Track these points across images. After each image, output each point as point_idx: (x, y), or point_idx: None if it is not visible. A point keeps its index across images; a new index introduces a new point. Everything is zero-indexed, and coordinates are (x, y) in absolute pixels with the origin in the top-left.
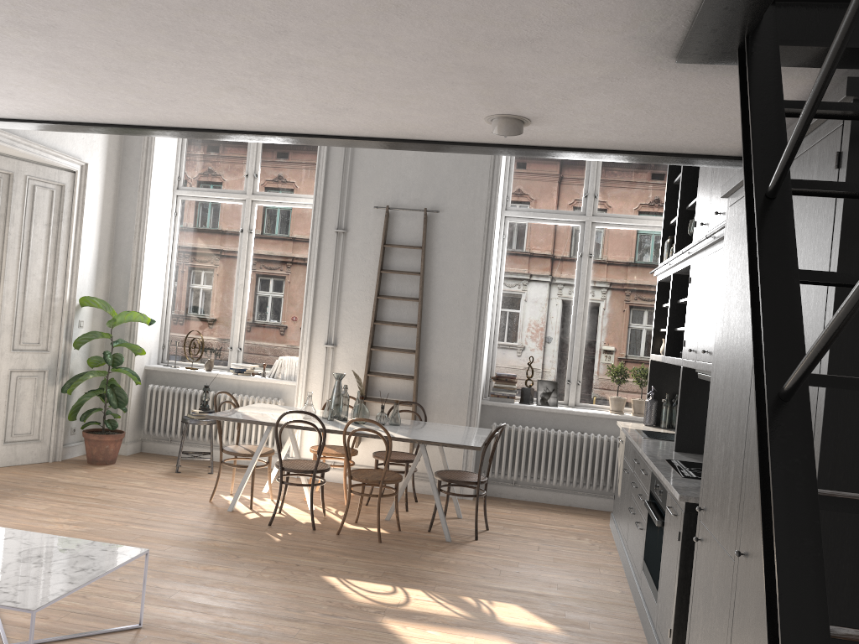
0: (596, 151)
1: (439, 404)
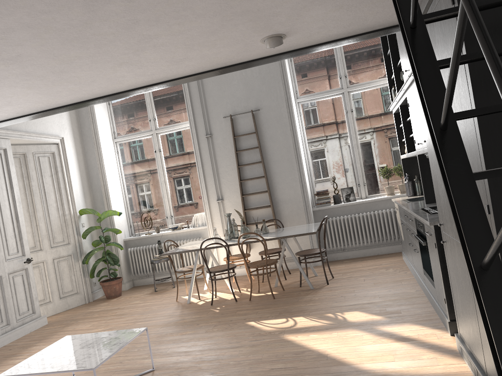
0: (328, 42)
1: (289, 217)
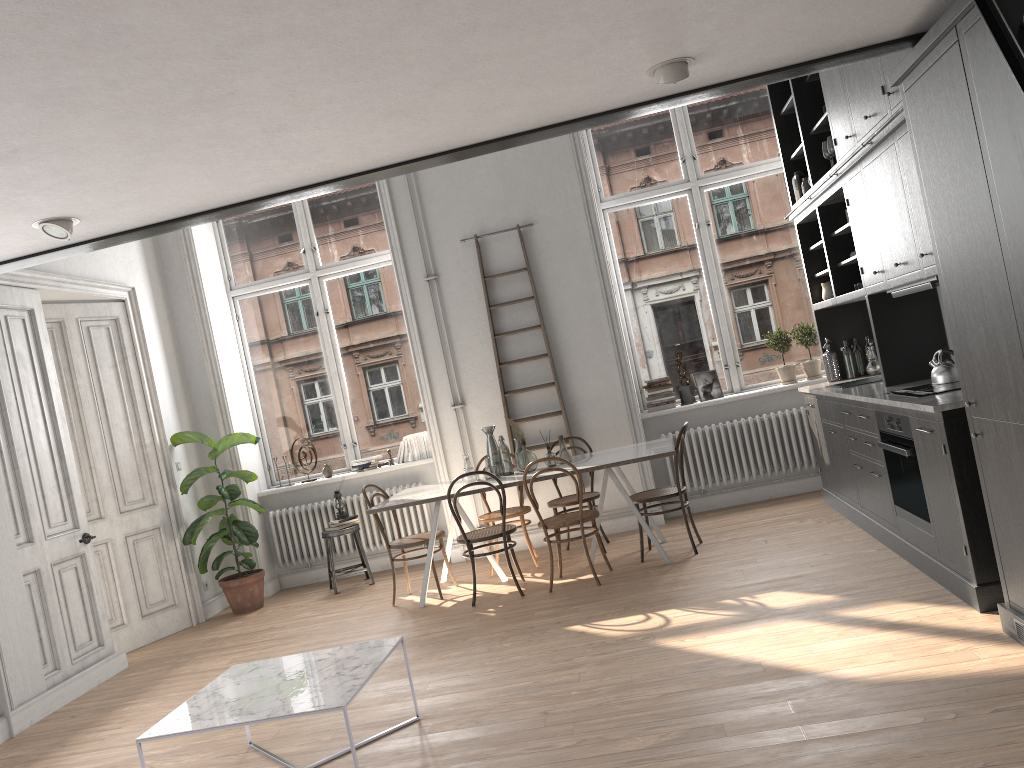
0: (754, 76)
1: (597, 432)
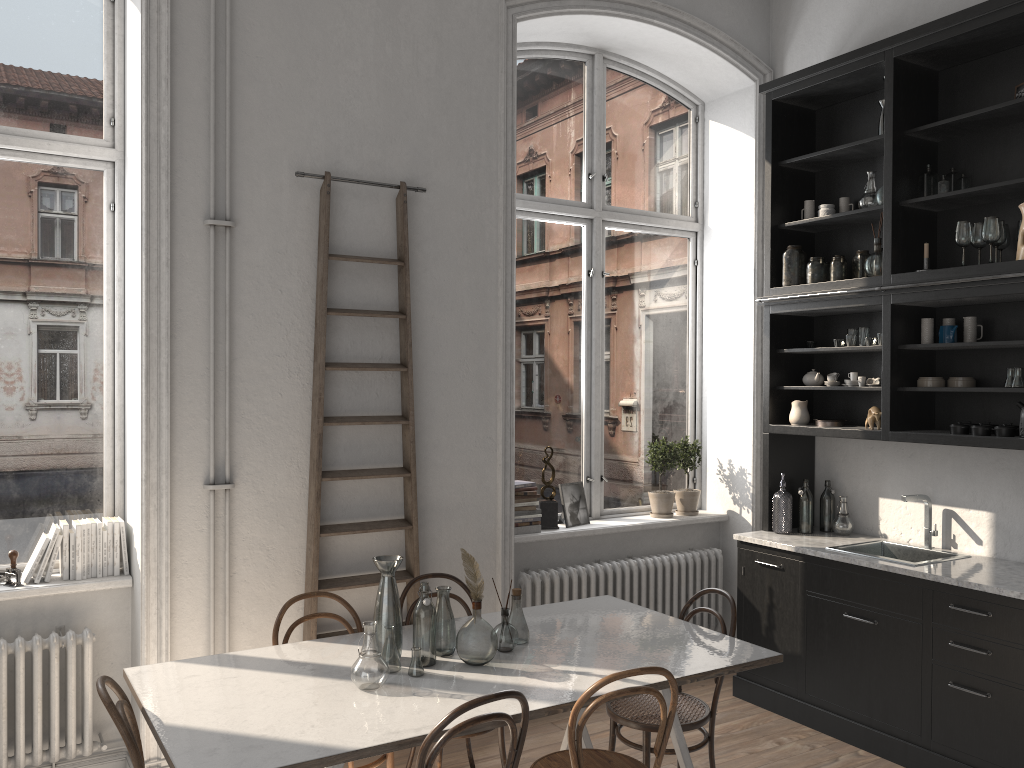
0: None
1: (450, 563)
